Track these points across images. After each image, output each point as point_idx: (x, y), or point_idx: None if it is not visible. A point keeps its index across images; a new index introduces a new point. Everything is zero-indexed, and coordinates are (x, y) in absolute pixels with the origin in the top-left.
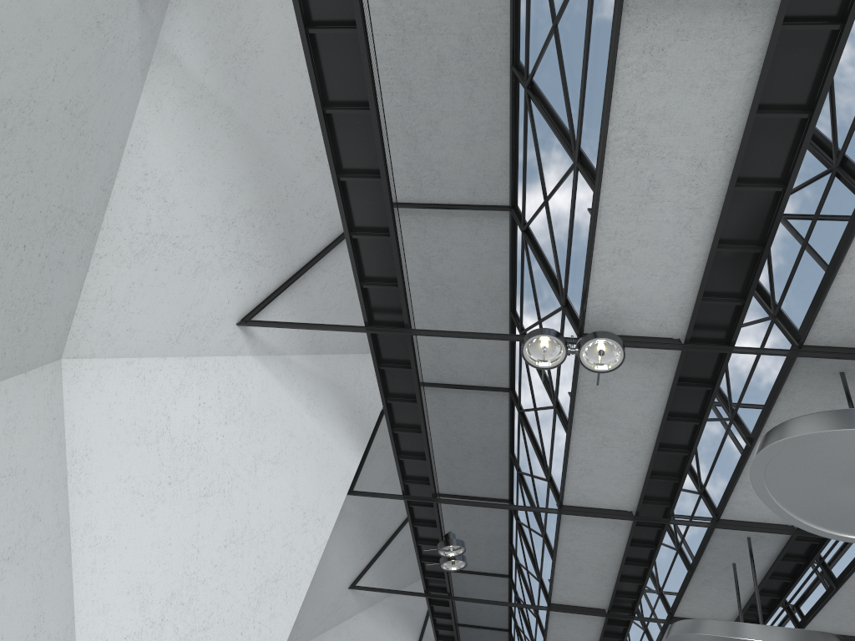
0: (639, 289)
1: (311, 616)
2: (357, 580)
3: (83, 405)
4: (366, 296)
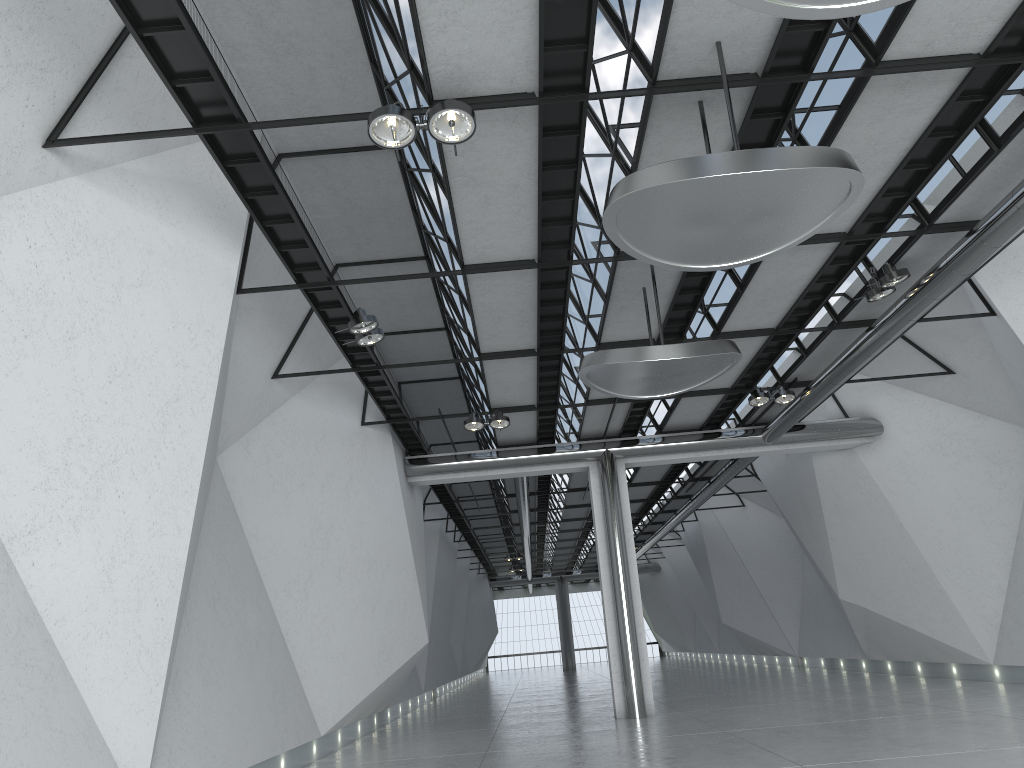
0: (479, 49)
1: (237, 414)
2: (279, 369)
3: None
4: (183, 95)
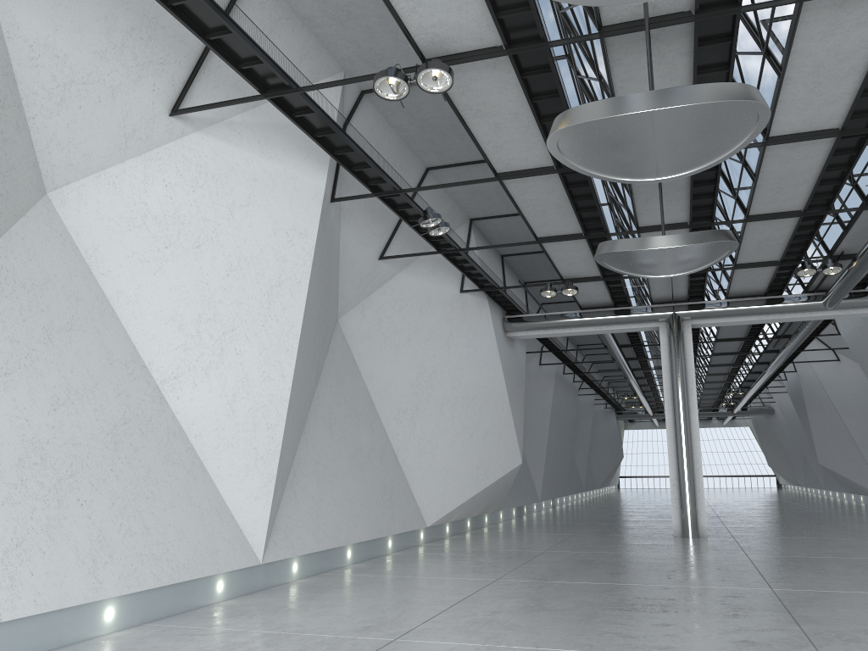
0: (446, 20)
1: (351, 287)
2: (384, 252)
3: (77, 218)
4: (249, 73)
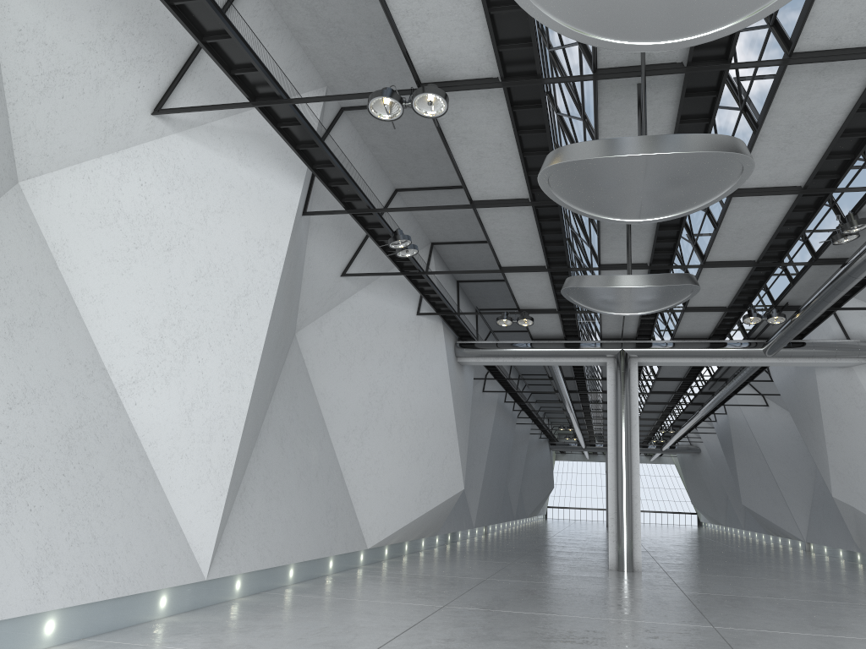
0: (448, 47)
1: (312, 302)
2: (347, 269)
3: (48, 210)
4: (241, 79)
